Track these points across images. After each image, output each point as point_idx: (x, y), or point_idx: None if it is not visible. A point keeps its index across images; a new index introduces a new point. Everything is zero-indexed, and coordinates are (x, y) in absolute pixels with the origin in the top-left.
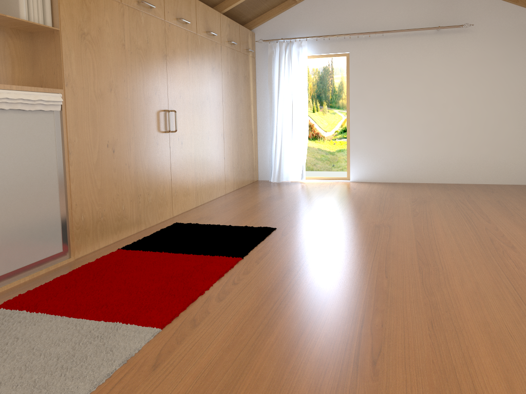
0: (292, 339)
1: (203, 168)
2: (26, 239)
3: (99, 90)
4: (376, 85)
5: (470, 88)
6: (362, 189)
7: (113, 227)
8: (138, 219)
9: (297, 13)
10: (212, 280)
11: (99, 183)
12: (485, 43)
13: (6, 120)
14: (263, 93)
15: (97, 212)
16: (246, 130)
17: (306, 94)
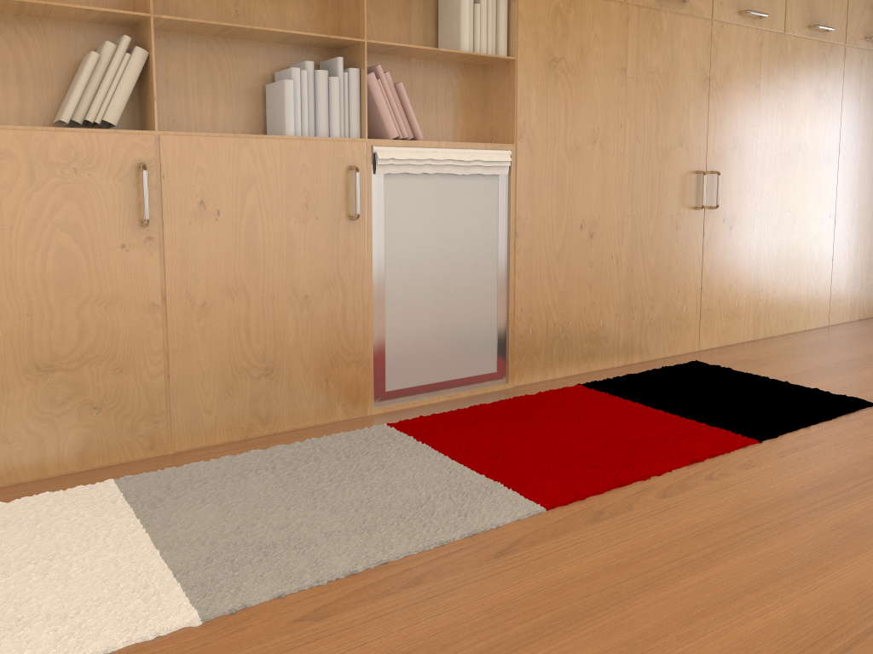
0: (729, 592)
1: (777, 274)
2: (445, 346)
3: (573, 143)
4: None
5: None
6: None
7: (580, 350)
8: (627, 345)
9: None
10: (676, 463)
11: (562, 283)
12: None
13: (431, 188)
14: None
15: (554, 325)
16: None
17: None
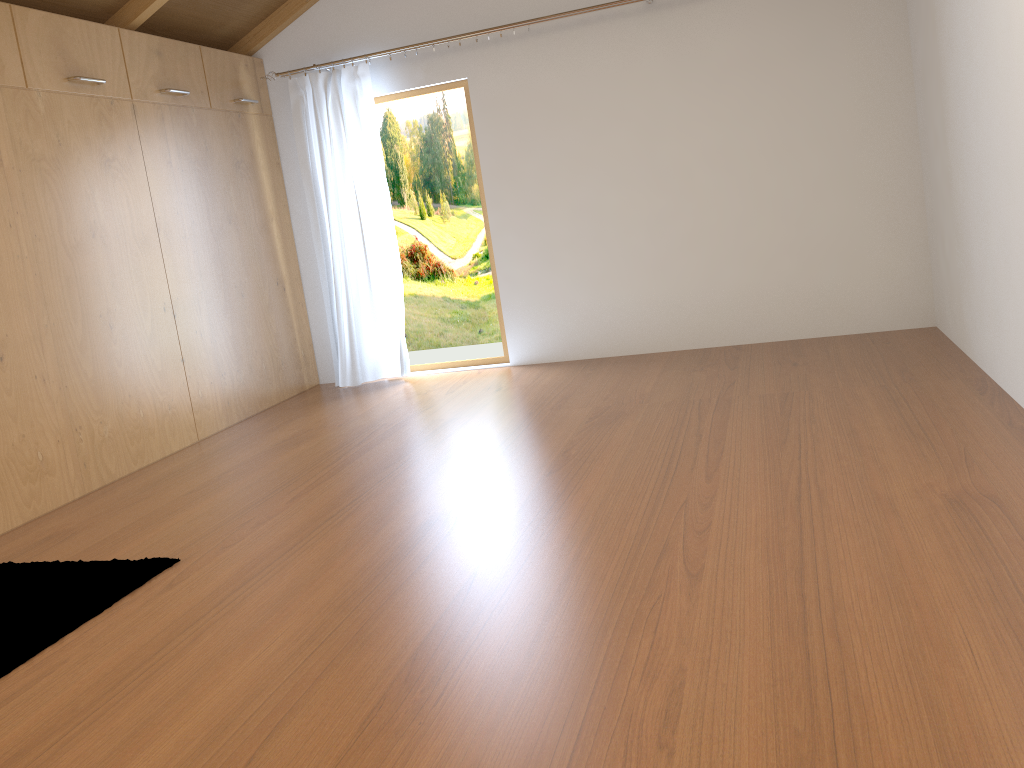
0: None
1: (101, 399)
2: None
3: None
4: (536, 145)
5: (738, 126)
6: (515, 389)
7: None
8: None
9: (345, 3)
10: None
11: None
12: (757, 20)
13: None
14: (300, 192)
15: None
16: (261, 281)
17: (384, 184)
